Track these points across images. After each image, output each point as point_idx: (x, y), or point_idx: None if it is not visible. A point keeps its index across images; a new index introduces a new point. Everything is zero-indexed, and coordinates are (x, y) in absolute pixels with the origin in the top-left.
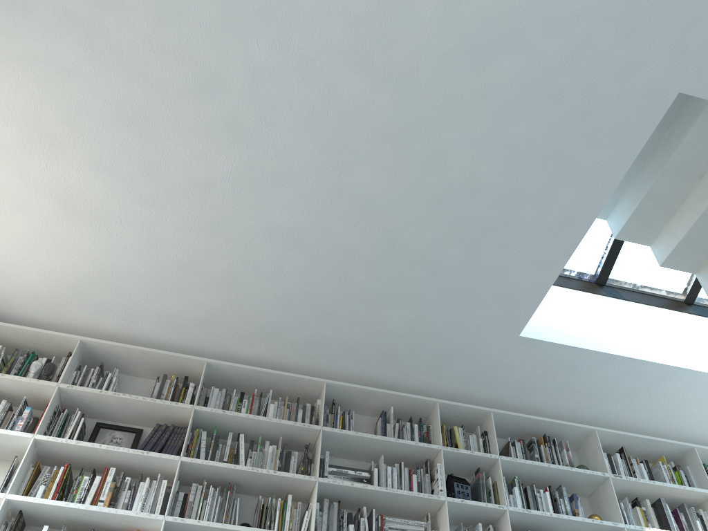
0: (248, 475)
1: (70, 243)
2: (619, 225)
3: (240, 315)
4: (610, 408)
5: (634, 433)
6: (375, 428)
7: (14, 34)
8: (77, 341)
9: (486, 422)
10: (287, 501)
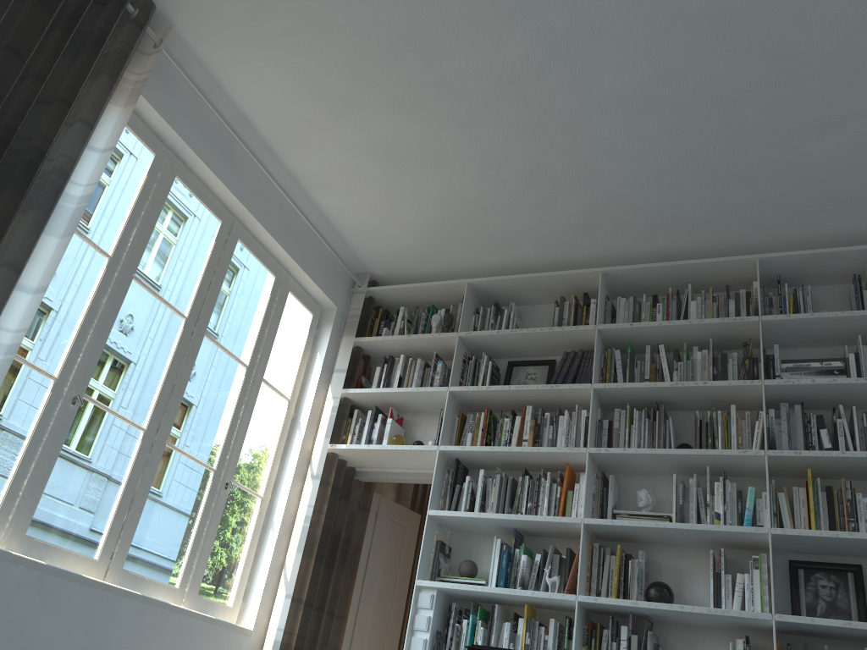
0: (674, 391)
1: (415, 193)
2: None
3: (619, 209)
4: None
5: None
6: (850, 299)
7: (267, 15)
8: (465, 285)
9: None
10: (730, 413)
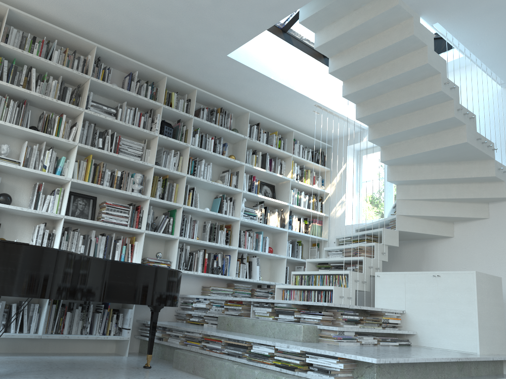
0: (38, 98)
1: None
2: (304, 17)
3: None
4: (261, 102)
5: (267, 118)
6: (124, 81)
7: None
8: None
9: (191, 94)
10: (63, 119)
